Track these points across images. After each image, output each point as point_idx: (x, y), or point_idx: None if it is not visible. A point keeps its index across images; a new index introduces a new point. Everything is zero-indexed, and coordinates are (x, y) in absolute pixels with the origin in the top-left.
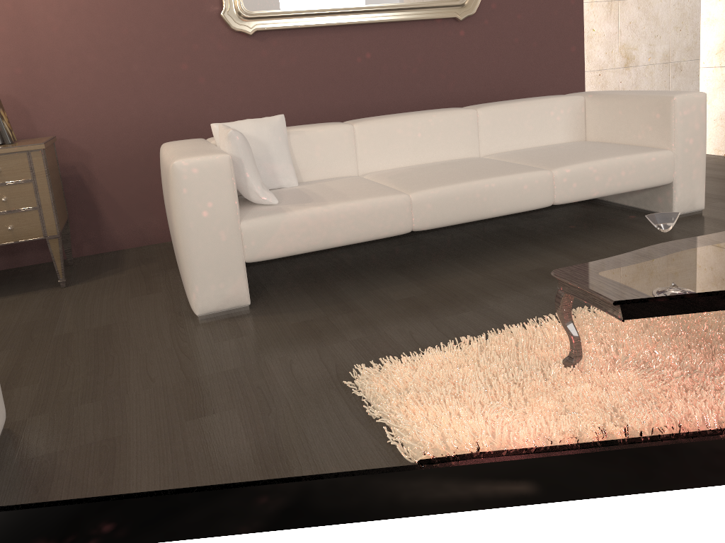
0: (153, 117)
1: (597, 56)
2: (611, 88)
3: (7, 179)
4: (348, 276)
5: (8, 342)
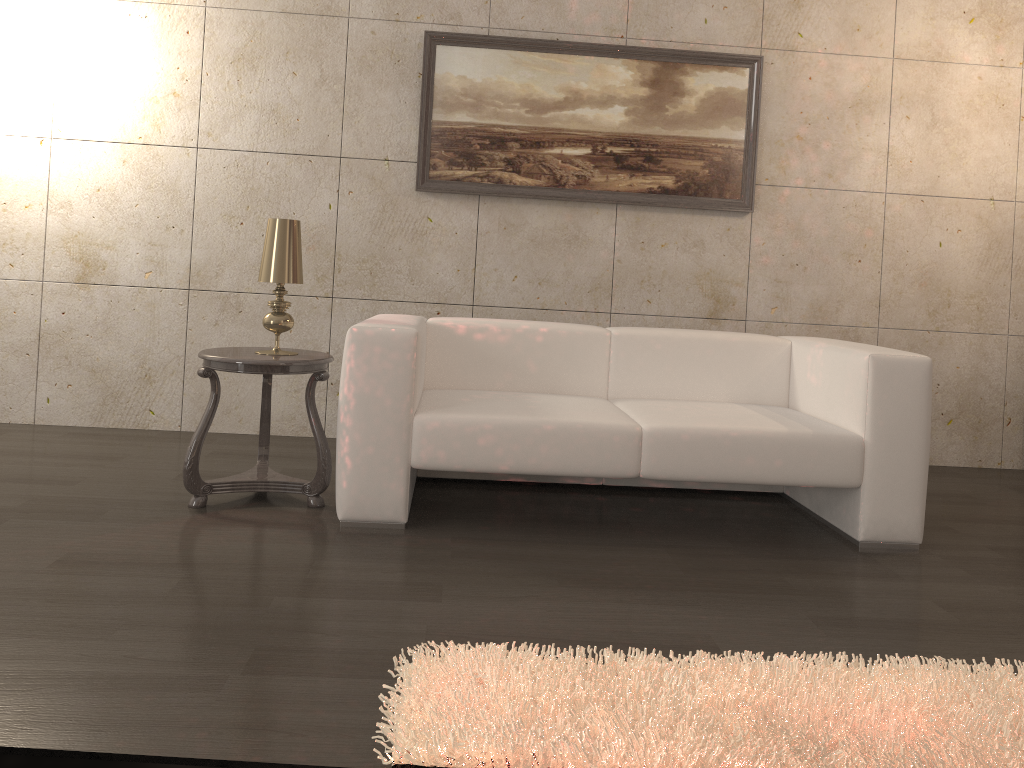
0: None
1: None
2: None
3: None
4: None
5: None
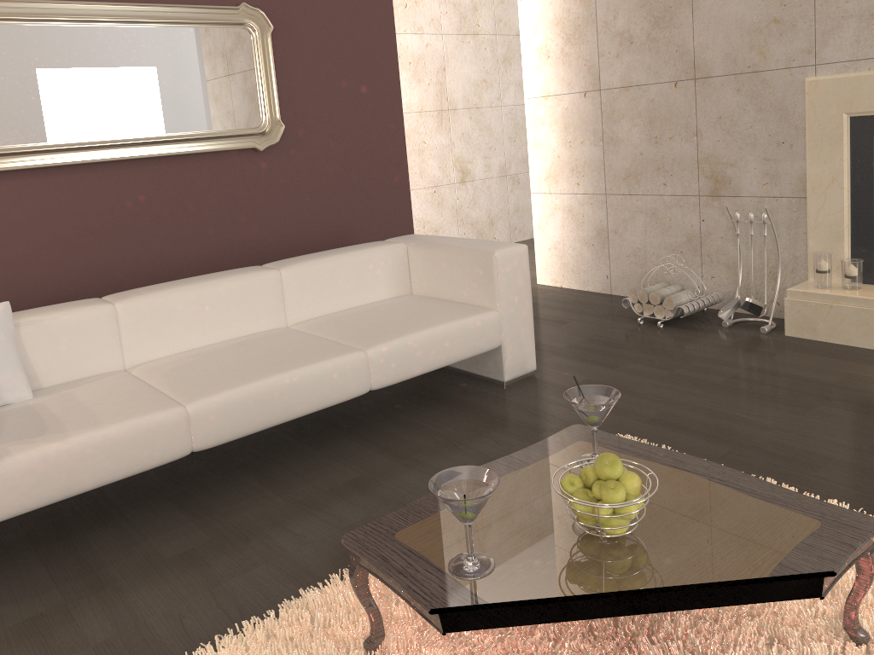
0: None
1: (430, 171)
2: (448, 206)
3: None
4: (107, 522)
5: None
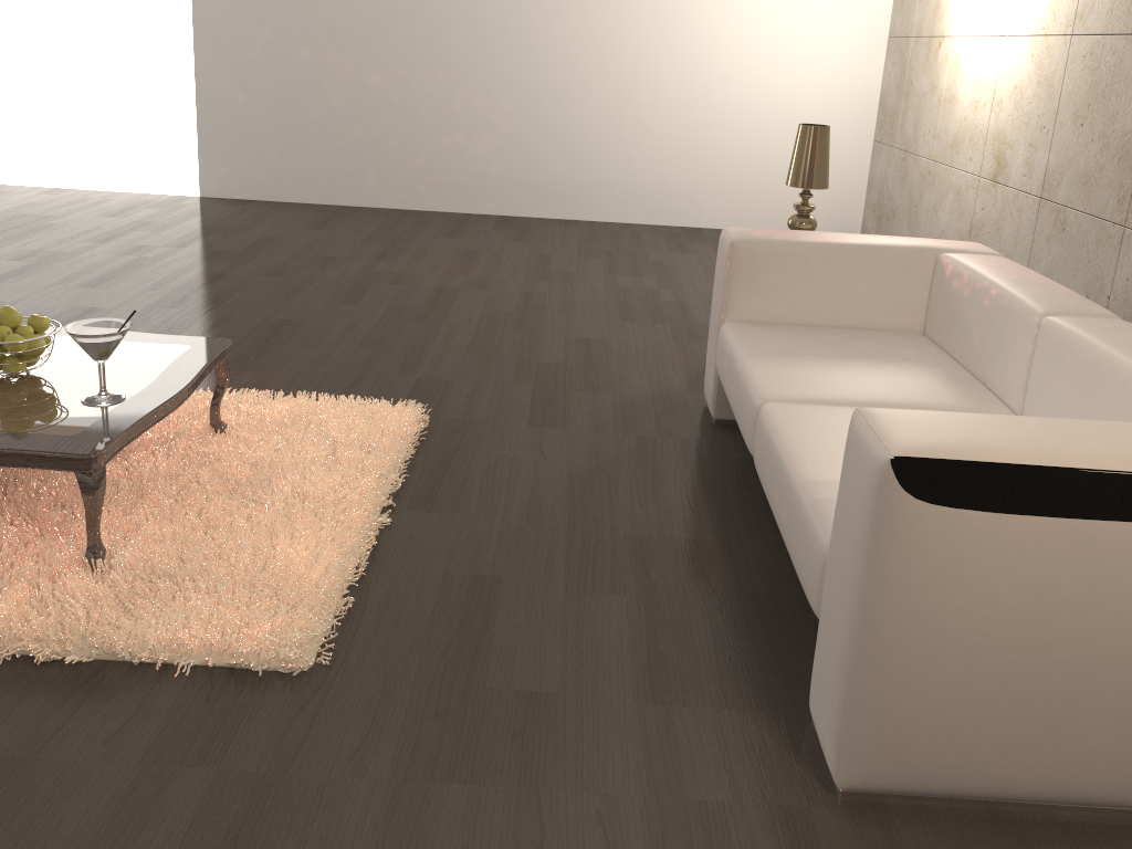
0: None
1: None
2: None
3: None
4: None
5: None
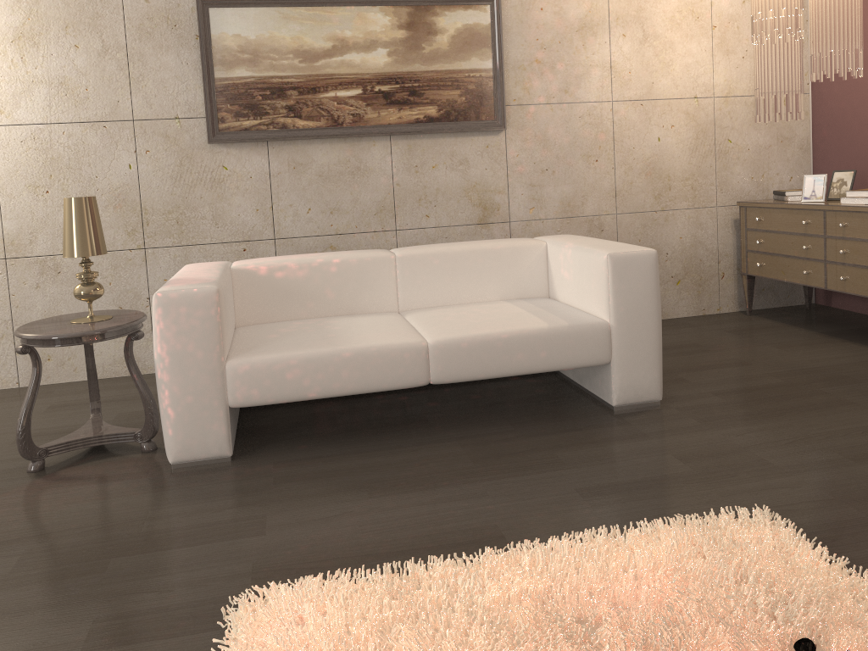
0: None
1: None
2: None
3: None
4: None
5: (797, 378)
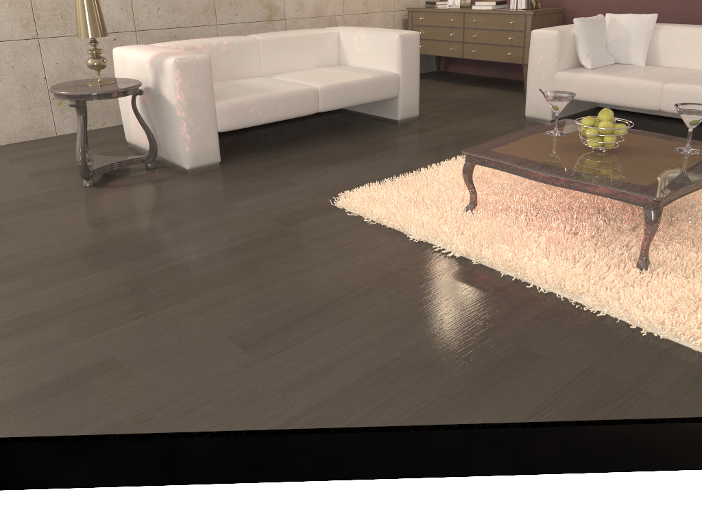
0: (628, 4)
1: None
2: None
3: (514, 28)
4: None
5: (467, 102)
